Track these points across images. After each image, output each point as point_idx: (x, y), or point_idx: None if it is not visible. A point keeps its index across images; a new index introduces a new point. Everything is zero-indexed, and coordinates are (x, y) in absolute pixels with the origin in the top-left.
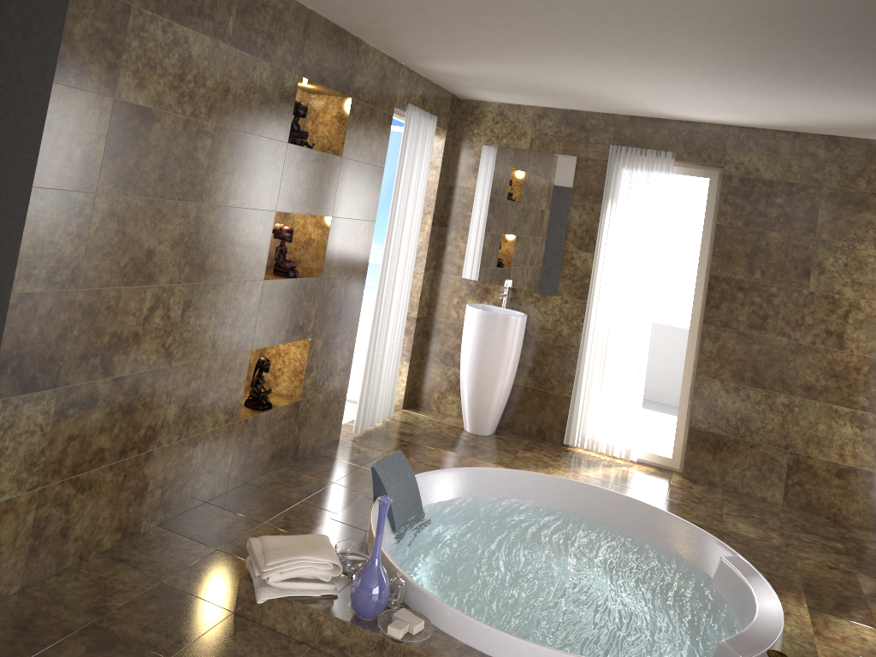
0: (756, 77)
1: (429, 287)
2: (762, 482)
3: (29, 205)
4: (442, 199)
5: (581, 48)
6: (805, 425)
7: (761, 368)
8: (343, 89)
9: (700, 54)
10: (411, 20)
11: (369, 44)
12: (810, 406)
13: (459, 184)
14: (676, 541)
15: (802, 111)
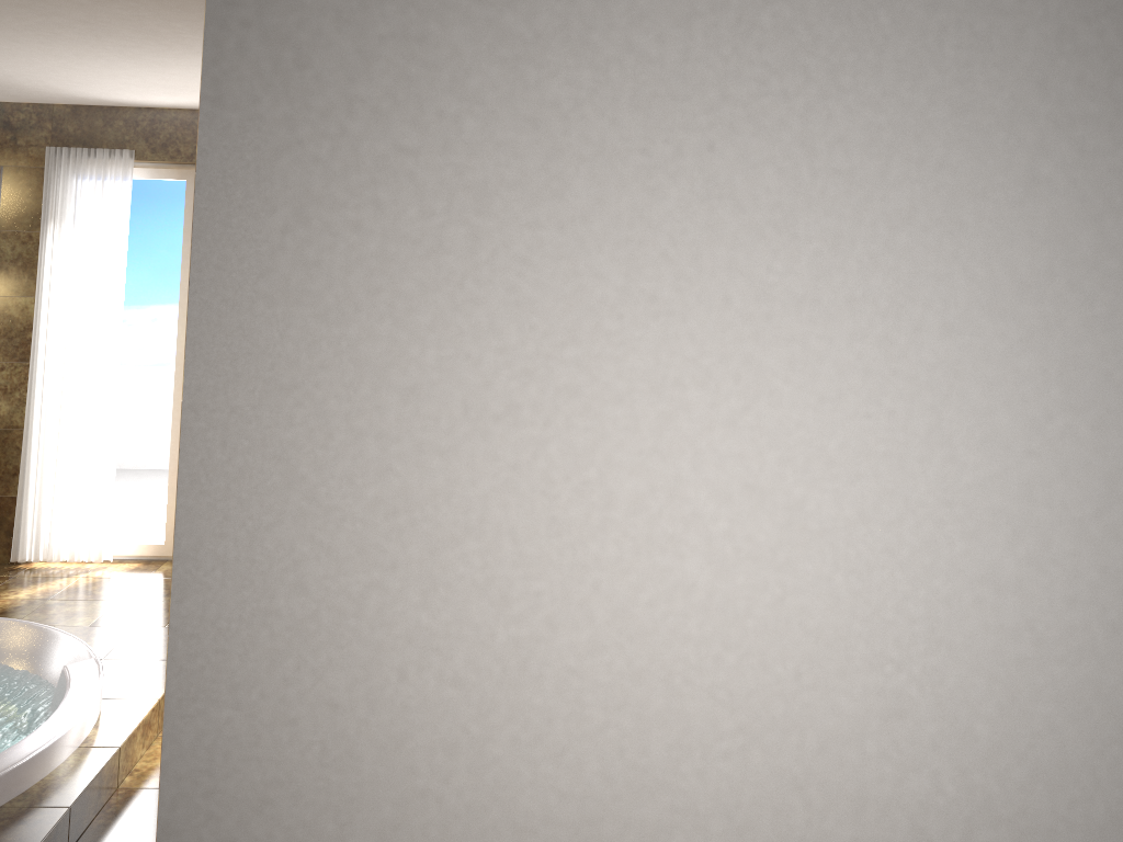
0: (102, 42)
1: None
2: None
3: None
4: None
5: None
6: None
7: None
8: None
9: None
10: None
11: None
12: None
13: None
14: (40, 661)
15: None
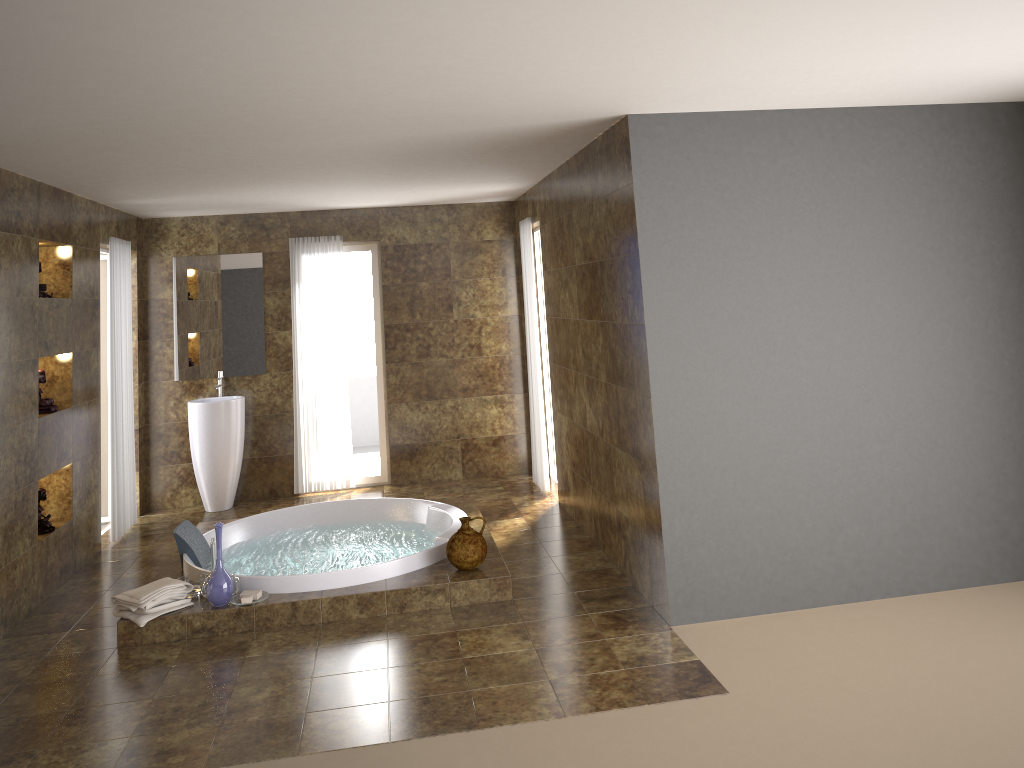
0: (395, 183)
1: (144, 397)
2: (447, 467)
3: None
4: (142, 314)
5: (273, 181)
6: (467, 417)
7: (432, 385)
8: (66, 240)
9: (358, 177)
10: (136, 179)
11: (78, 195)
12: (468, 402)
13: (156, 297)
14: (398, 514)
15: (427, 195)
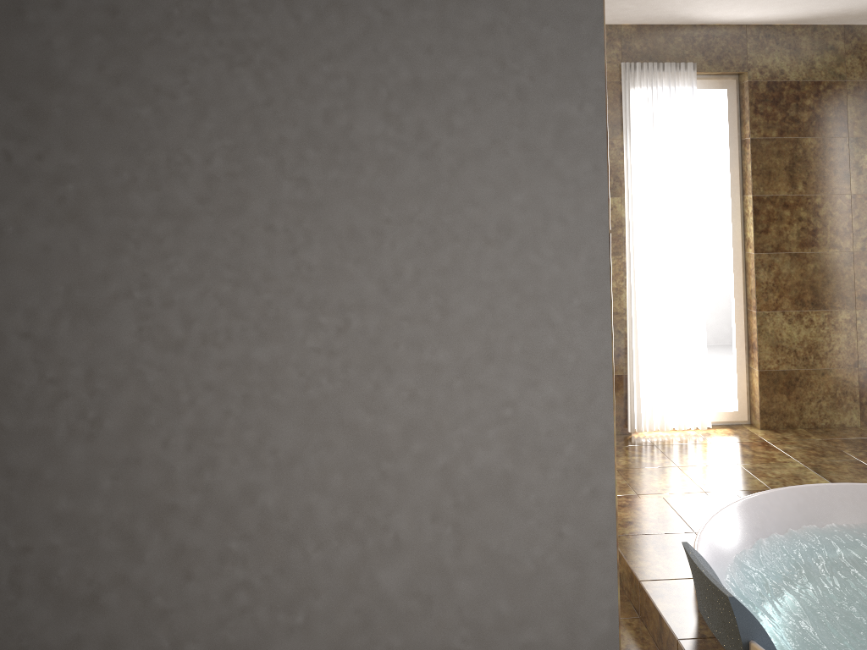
0: None
1: None
2: (839, 408)
3: (610, 309)
4: None
5: None
6: None
7: (819, 287)
8: None
9: None
10: None
11: None
12: None
13: None
14: None
15: None
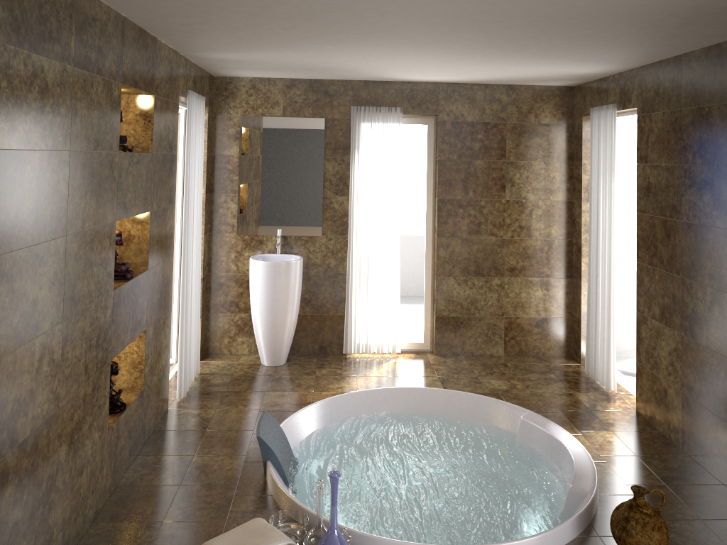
0: (497, 54)
1: (207, 248)
2: (489, 343)
3: None
4: (210, 168)
5: (375, 40)
6: (513, 296)
7: (480, 261)
8: (149, 88)
9: (471, 42)
10: (231, 23)
11: (161, 41)
12: (515, 282)
13: (223, 153)
14: (478, 413)
15: (505, 72)
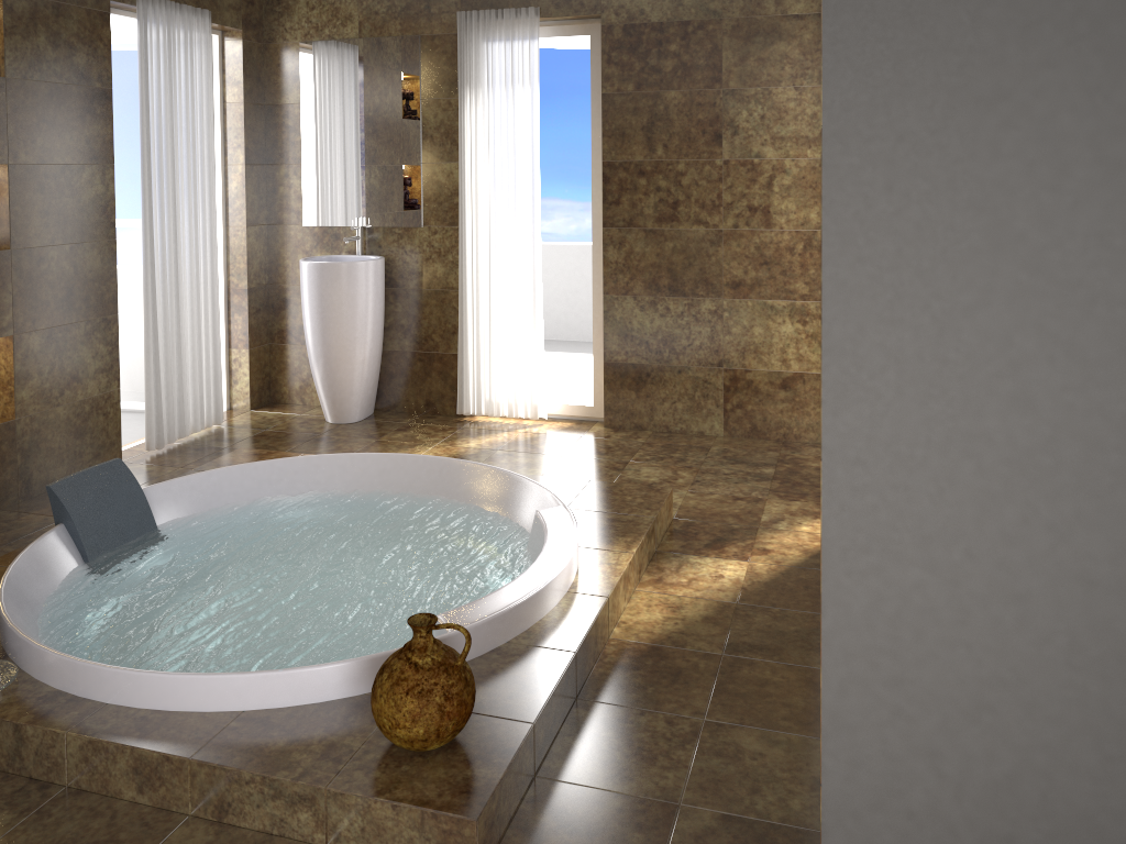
0: None
1: (265, 246)
2: (697, 413)
3: None
4: (260, 126)
5: None
6: (738, 332)
7: (679, 270)
8: None
9: None
10: None
11: None
12: (741, 307)
13: (280, 101)
14: (508, 504)
15: None
